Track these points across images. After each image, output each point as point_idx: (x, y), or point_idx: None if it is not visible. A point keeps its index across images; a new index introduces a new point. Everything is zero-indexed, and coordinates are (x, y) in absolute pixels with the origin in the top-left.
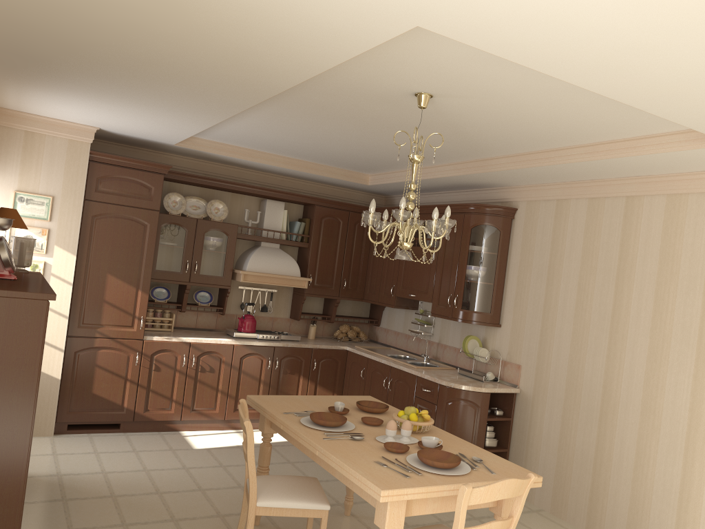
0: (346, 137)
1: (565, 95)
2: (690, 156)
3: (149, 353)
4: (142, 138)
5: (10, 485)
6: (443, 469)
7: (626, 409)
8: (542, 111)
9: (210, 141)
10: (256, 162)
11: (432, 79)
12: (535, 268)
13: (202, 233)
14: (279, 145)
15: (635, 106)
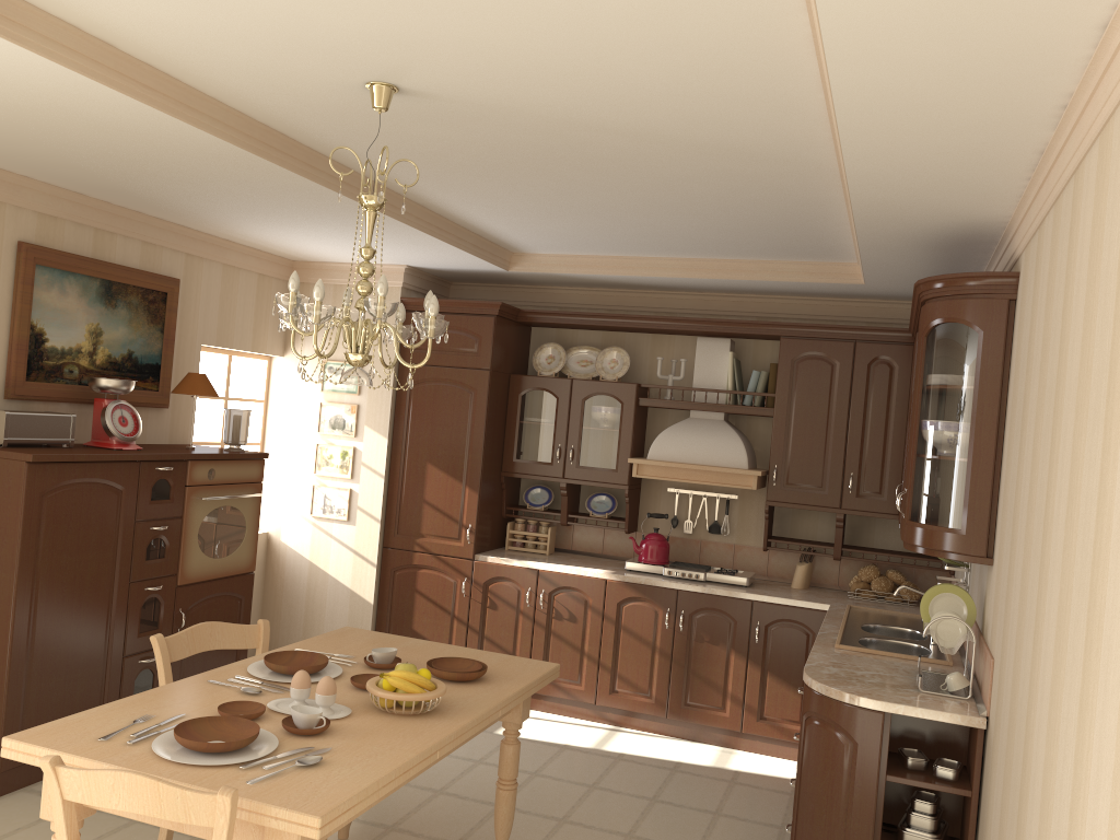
0: (598, 198)
1: None
2: (896, 5)
3: (481, 581)
4: (467, 269)
5: None
6: (196, 751)
7: (1032, 794)
8: (525, 38)
9: (556, 255)
10: (634, 275)
11: (298, 57)
12: (1017, 413)
13: (579, 400)
14: (614, 240)
15: None
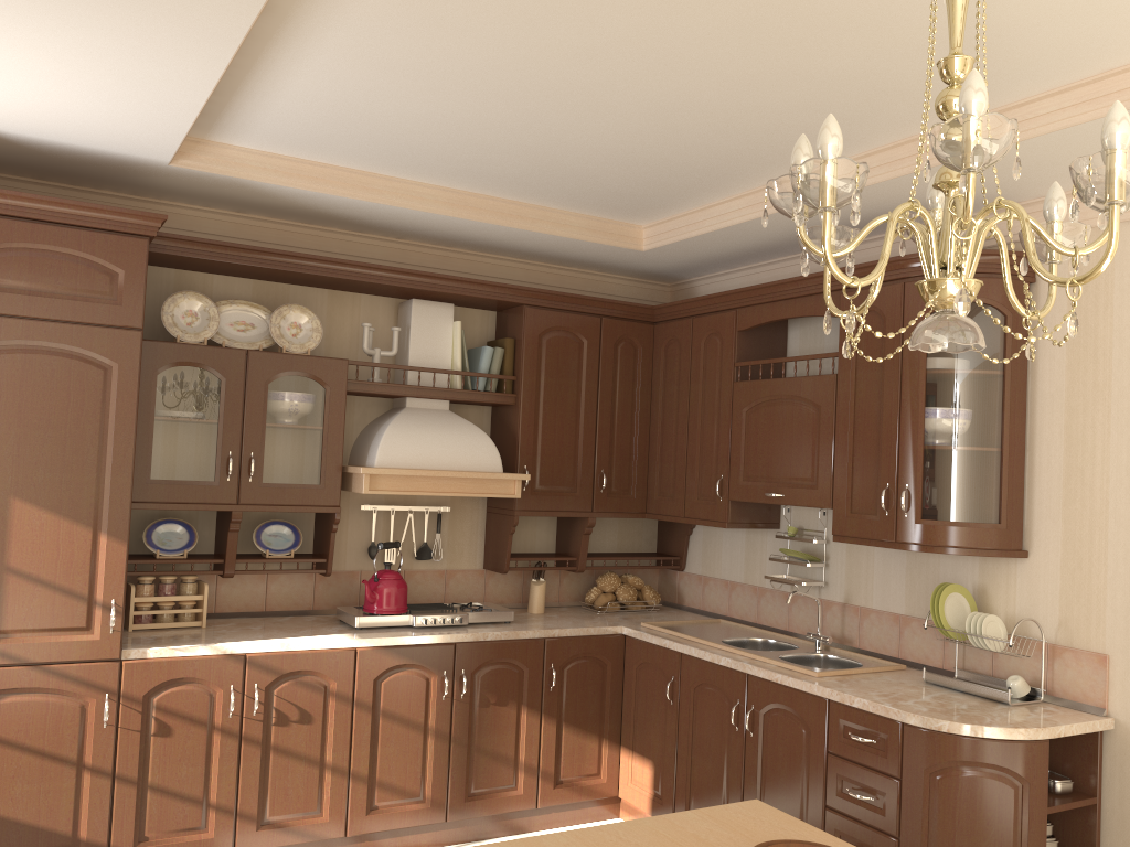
0: (614, 75)
1: None
2: None
3: (139, 693)
4: (84, 149)
5: None
6: None
7: None
8: None
9: (261, 153)
10: (380, 203)
11: None
12: (1124, 399)
13: (261, 383)
14: (432, 145)
15: None
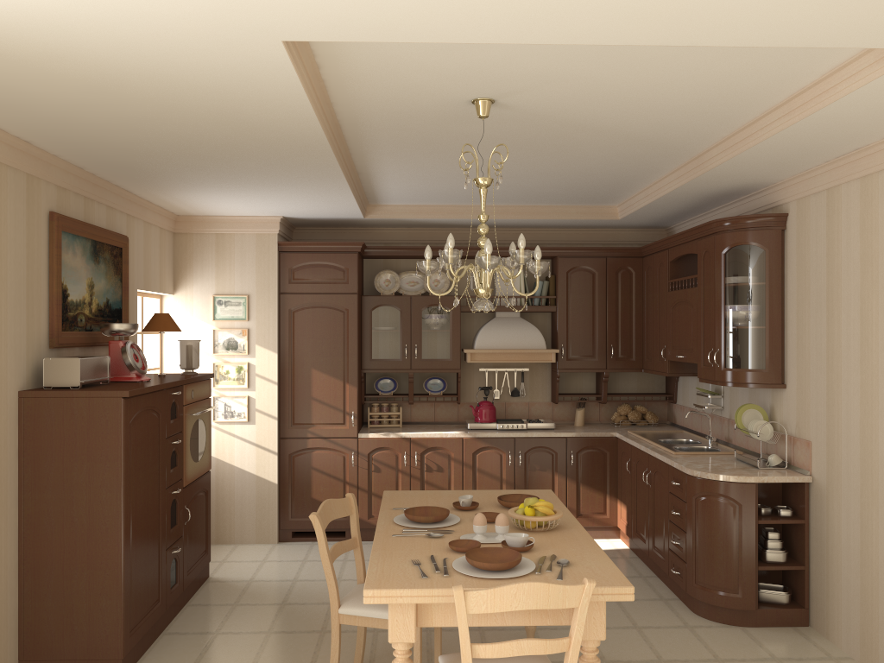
0: (508, 168)
1: (621, 53)
2: None
3: (366, 452)
4: (330, 218)
5: (109, 577)
6: (491, 571)
7: None
8: (637, 79)
9: (403, 206)
10: (462, 218)
11: (455, 82)
12: (814, 296)
13: (418, 311)
14: (468, 194)
15: (671, 44)
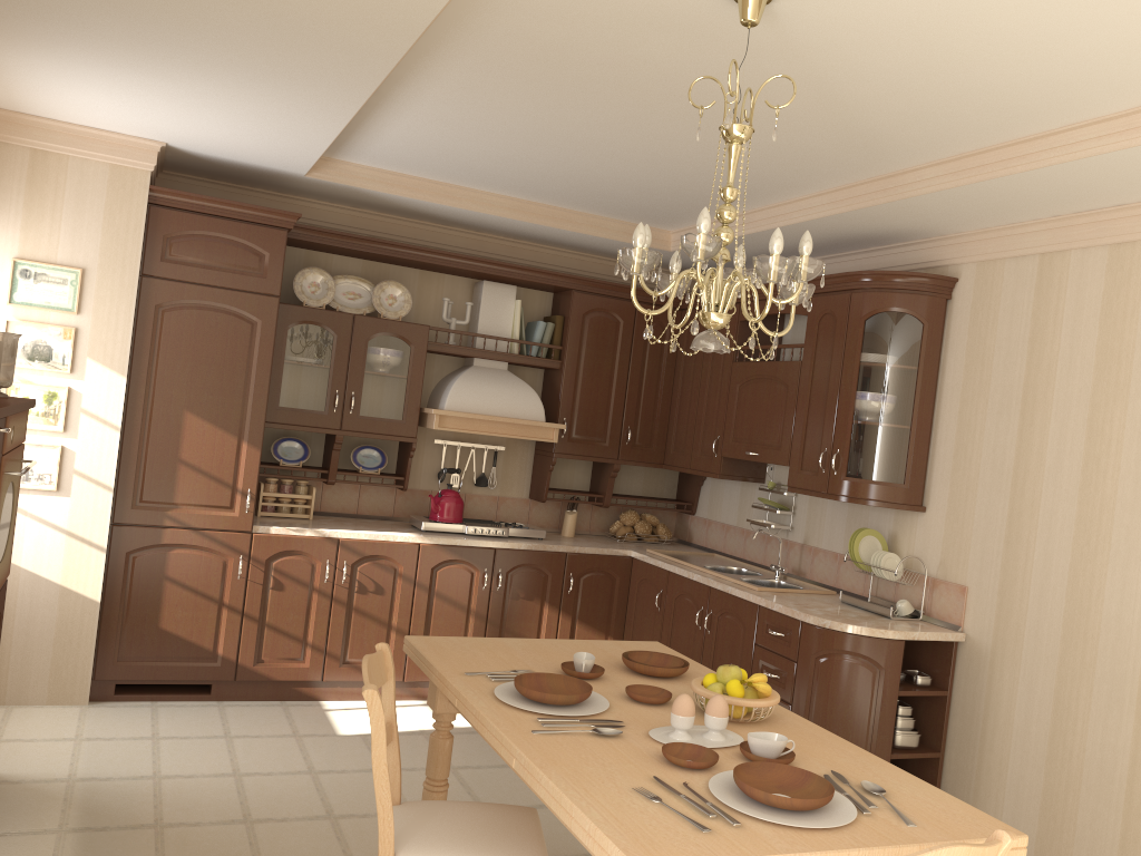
0: (613, 137)
1: None
2: None
3: (263, 557)
4: (246, 164)
5: None
6: (793, 811)
7: None
8: (1017, 20)
9: (372, 169)
10: (458, 207)
11: None
12: (997, 394)
13: (362, 340)
14: (495, 170)
15: None
